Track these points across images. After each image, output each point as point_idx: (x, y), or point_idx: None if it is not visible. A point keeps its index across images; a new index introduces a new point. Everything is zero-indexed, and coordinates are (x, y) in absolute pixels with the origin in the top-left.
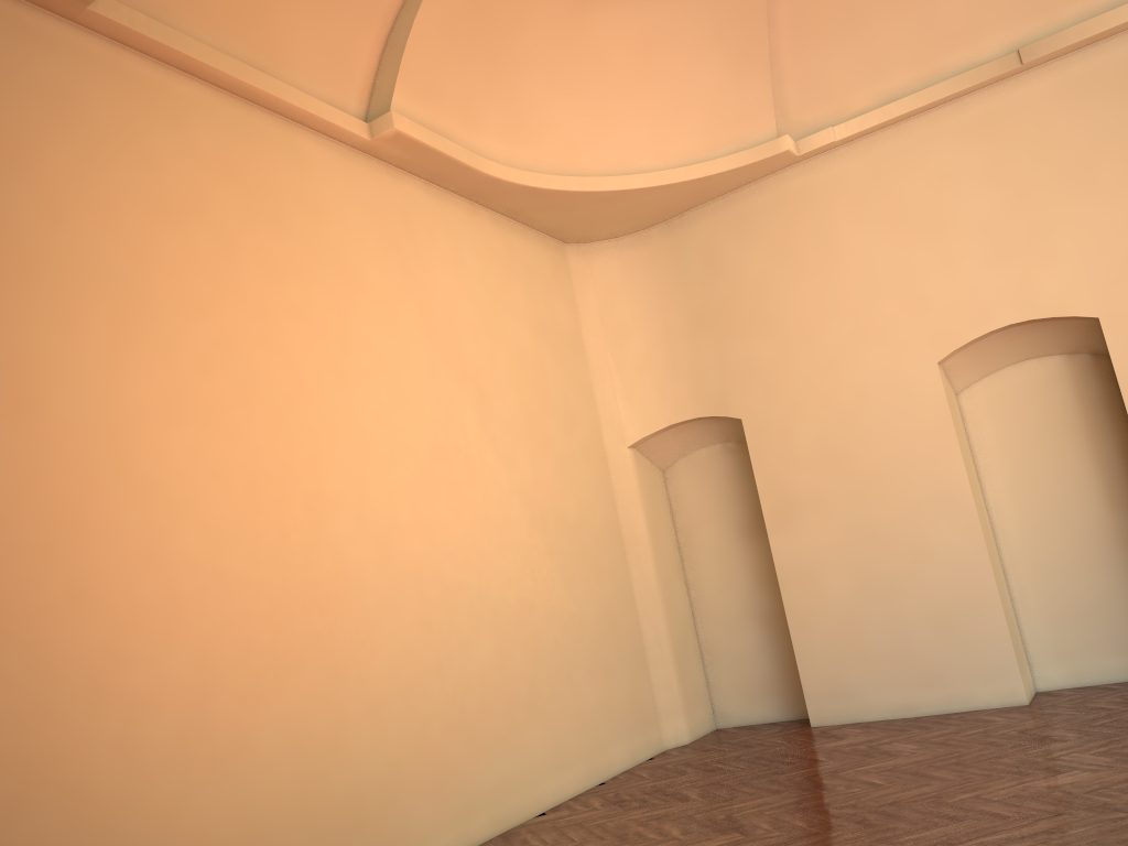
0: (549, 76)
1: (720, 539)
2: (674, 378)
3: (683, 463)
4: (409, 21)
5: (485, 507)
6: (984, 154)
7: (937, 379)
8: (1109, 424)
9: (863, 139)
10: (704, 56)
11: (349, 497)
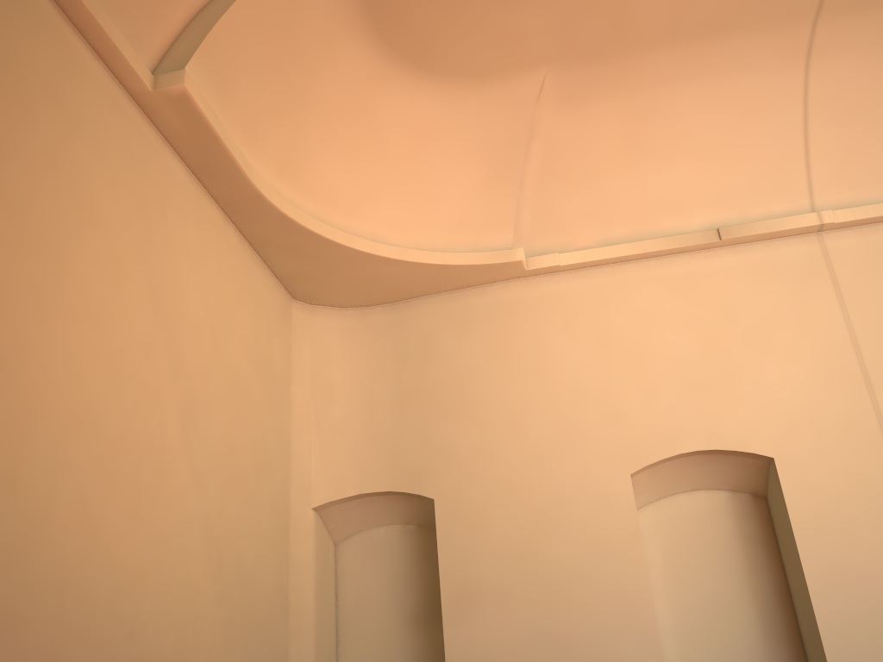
0: (330, 128)
1: (383, 625)
2: (372, 448)
3: (358, 538)
4: (226, 4)
5: (164, 525)
6: (683, 304)
7: (630, 489)
8: (765, 561)
9: (581, 270)
10: (466, 163)
11: (2, 453)
